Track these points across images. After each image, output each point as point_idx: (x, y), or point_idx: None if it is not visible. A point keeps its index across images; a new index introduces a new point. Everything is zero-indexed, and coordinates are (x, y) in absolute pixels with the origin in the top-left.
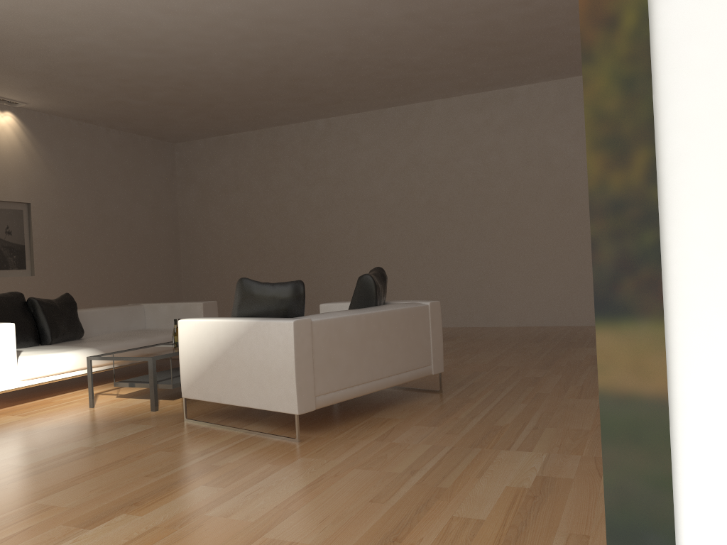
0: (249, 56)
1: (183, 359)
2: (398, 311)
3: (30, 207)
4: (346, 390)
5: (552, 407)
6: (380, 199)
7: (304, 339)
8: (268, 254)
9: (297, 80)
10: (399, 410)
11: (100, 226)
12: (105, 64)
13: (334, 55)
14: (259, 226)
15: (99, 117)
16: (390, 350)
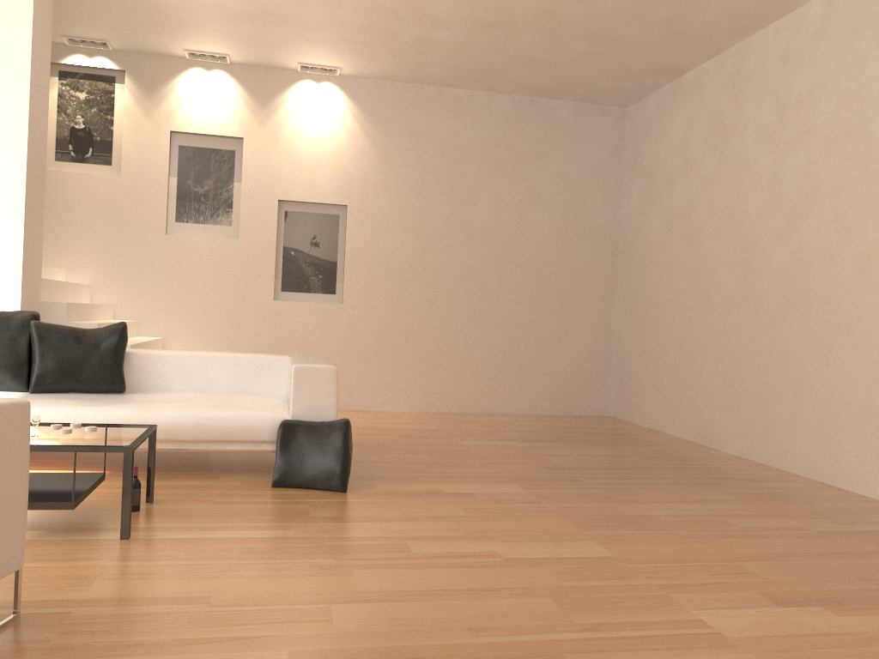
0: None
1: None
2: None
3: (347, 211)
4: None
5: None
6: None
7: None
8: (711, 298)
9: None
10: None
11: (459, 239)
12: None
13: None
14: (704, 243)
15: (449, 74)
16: None
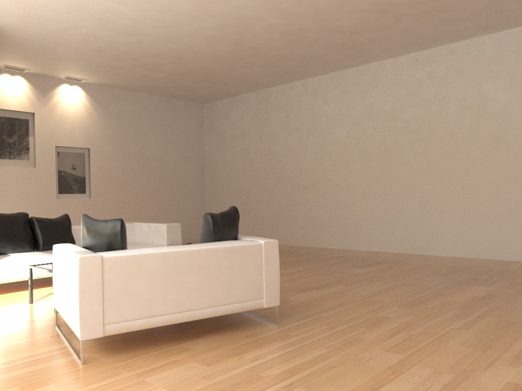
0: (208, 33)
1: (53, 276)
2: (220, 249)
3: (90, 151)
4: (146, 320)
5: (344, 359)
6: (341, 144)
7: (92, 273)
8: (260, 186)
9: (258, 50)
10: (212, 340)
11: (142, 163)
12: (113, 48)
13: (274, 27)
14: (255, 165)
15: (139, 87)
16: (206, 284)
